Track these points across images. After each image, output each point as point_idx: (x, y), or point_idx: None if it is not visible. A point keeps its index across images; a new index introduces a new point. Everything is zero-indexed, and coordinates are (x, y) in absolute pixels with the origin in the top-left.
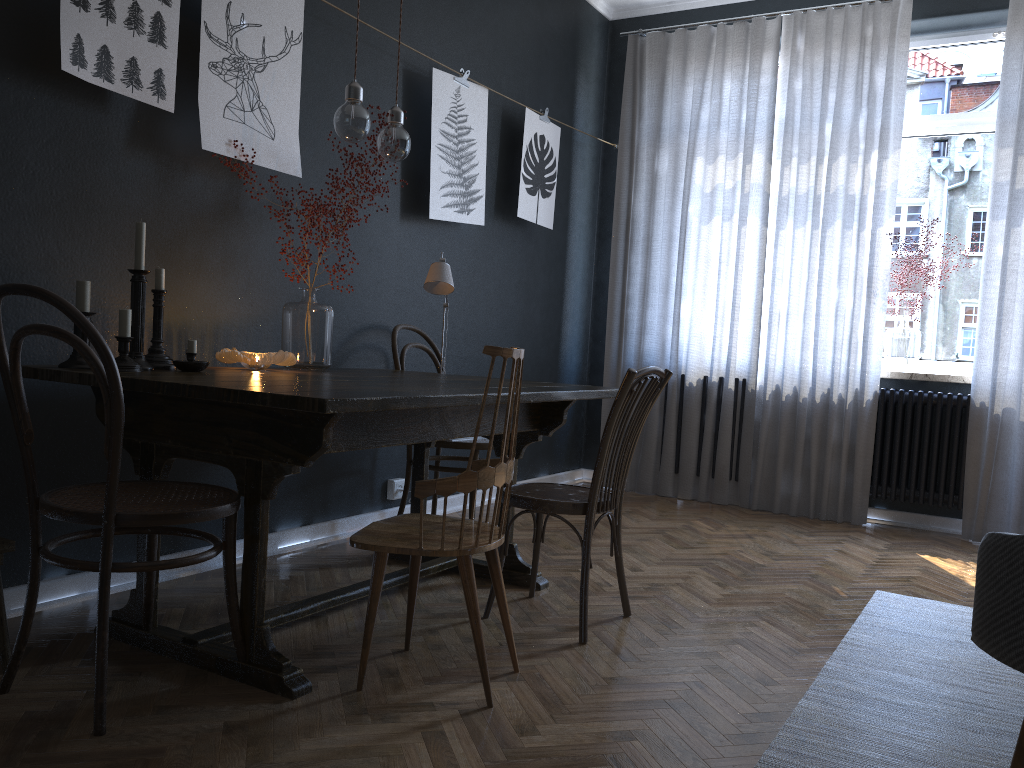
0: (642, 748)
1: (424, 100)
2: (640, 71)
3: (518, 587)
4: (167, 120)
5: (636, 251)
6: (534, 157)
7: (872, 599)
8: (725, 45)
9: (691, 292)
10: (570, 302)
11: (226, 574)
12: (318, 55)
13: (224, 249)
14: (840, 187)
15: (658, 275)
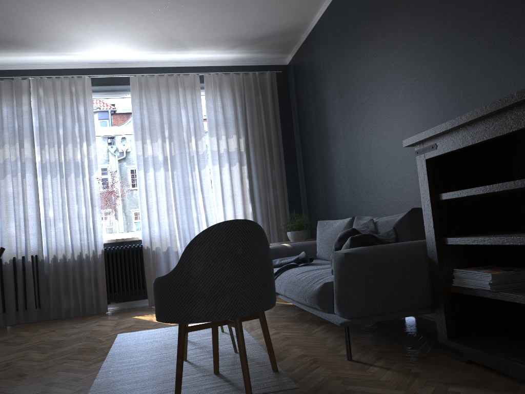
0: None
1: None
2: None
3: None
4: None
5: None
6: None
7: (117, 337)
8: (1, 90)
9: None
10: None
11: None
12: None
13: None
14: (71, 158)
15: None
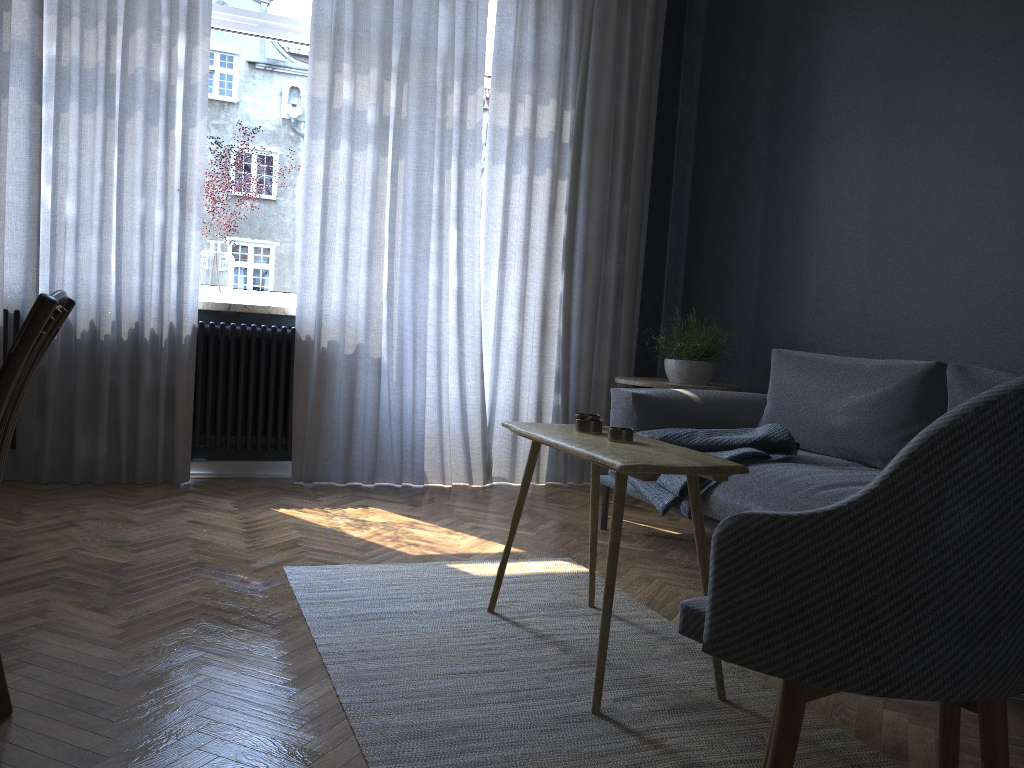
0: None
1: None
2: None
3: None
4: None
5: None
6: None
7: (291, 580)
8: None
9: None
10: None
11: None
12: None
13: None
14: (140, 69)
15: None
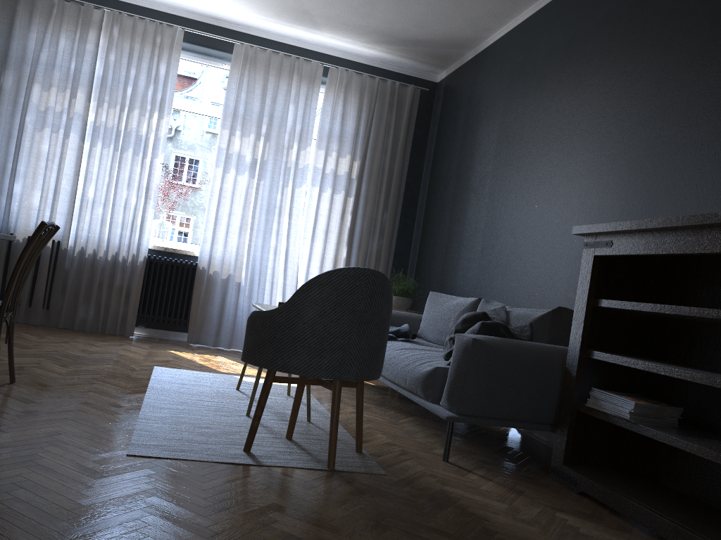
0: (67, 437)
1: None
2: None
3: None
4: None
5: None
6: None
7: (154, 370)
8: (63, 14)
9: (23, 176)
10: None
11: None
12: None
13: None
14: (134, 129)
15: None
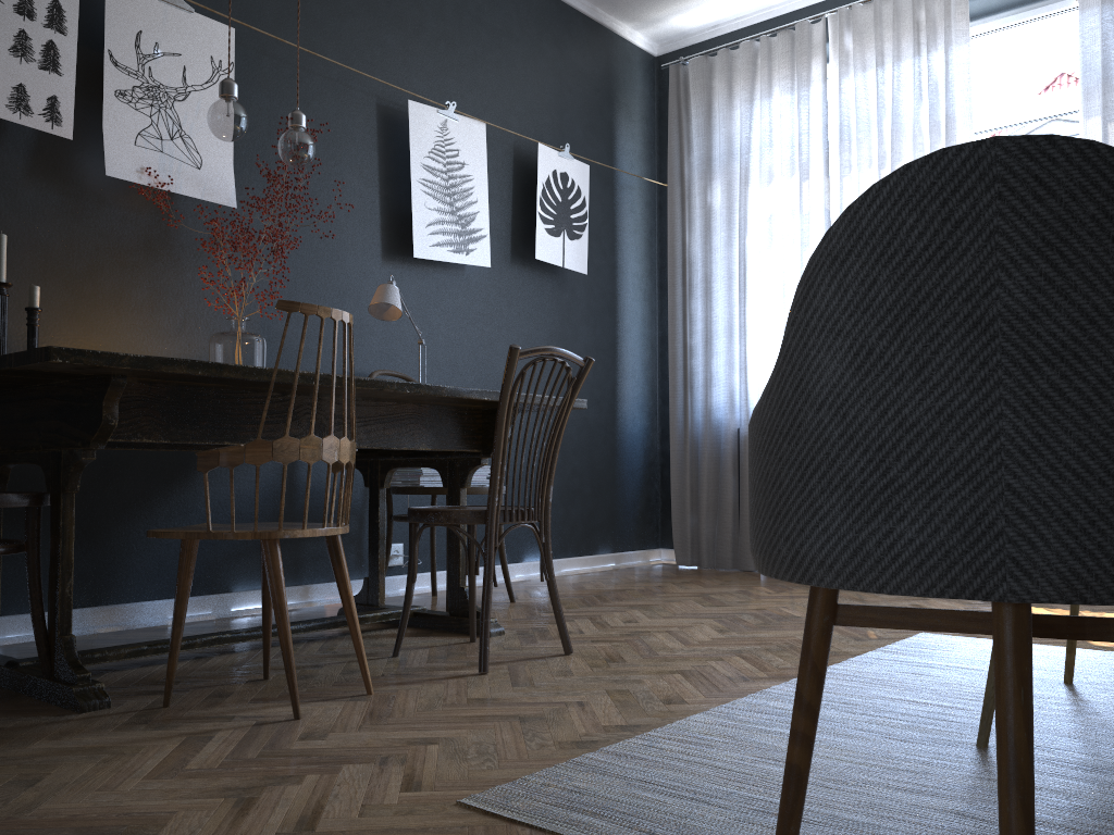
0: (434, 751)
1: (407, 137)
2: (686, 102)
3: (468, 635)
4: (76, 152)
5: (696, 295)
6: (554, 195)
7: (906, 639)
8: (771, 59)
9: (757, 333)
10: (627, 358)
11: (28, 578)
12: (265, 89)
13: (151, 284)
14: None
15: (721, 319)
